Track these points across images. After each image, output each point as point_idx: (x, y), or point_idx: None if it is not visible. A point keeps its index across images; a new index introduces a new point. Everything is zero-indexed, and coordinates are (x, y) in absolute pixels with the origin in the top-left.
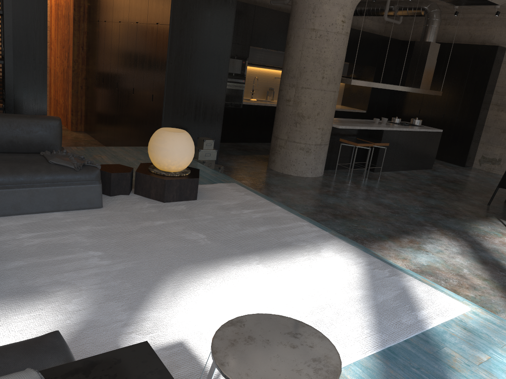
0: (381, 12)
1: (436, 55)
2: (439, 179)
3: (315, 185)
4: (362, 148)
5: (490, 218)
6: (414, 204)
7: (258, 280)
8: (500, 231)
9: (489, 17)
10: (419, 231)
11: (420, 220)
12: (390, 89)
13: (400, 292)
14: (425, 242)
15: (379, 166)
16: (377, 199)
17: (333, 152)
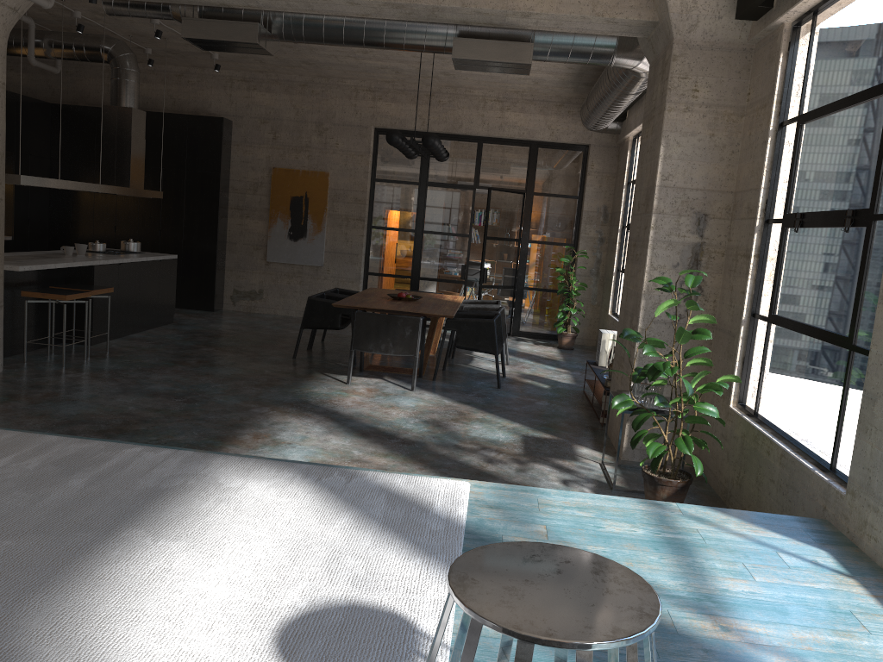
0: (19, 49)
1: (143, 130)
2: (199, 336)
3: (9, 390)
4: (58, 304)
5: (314, 375)
6: (203, 380)
7: (192, 564)
8: (341, 389)
9: (197, 72)
10: (251, 418)
11: (237, 402)
12: (88, 190)
13: (386, 495)
14: (274, 430)
15: (103, 332)
16: (143, 387)
17: (8, 321)
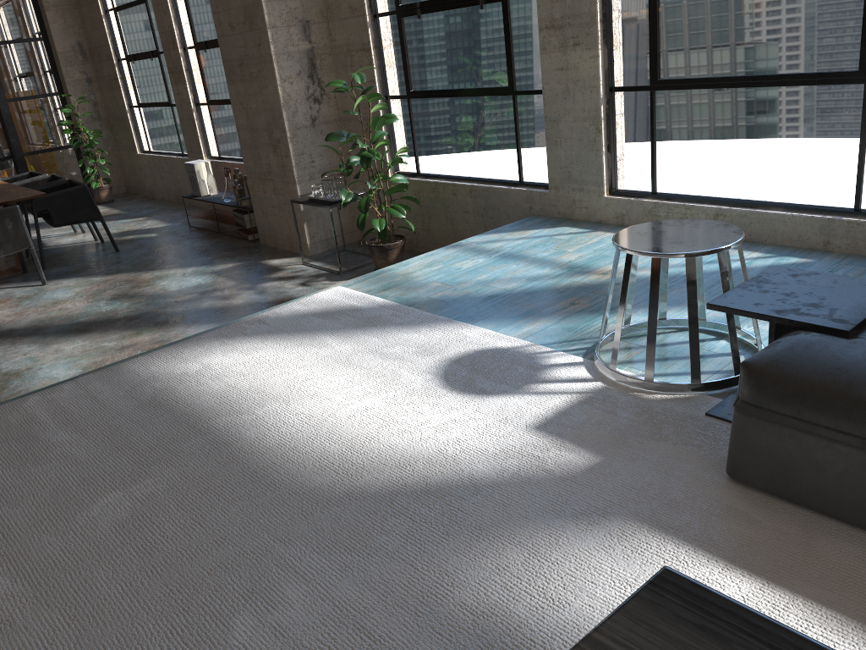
0: None
1: None
2: None
3: None
4: None
5: None
6: None
7: (315, 405)
8: None
9: None
10: None
11: None
12: None
13: (314, 316)
14: None
15: None
16: None
17: None
